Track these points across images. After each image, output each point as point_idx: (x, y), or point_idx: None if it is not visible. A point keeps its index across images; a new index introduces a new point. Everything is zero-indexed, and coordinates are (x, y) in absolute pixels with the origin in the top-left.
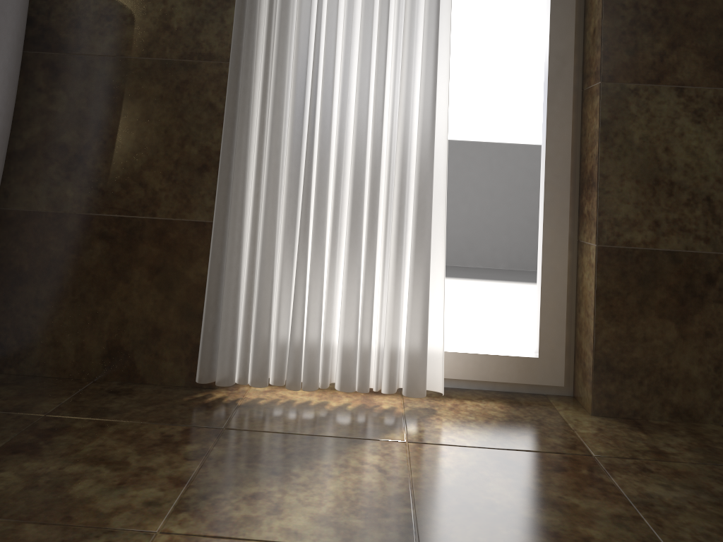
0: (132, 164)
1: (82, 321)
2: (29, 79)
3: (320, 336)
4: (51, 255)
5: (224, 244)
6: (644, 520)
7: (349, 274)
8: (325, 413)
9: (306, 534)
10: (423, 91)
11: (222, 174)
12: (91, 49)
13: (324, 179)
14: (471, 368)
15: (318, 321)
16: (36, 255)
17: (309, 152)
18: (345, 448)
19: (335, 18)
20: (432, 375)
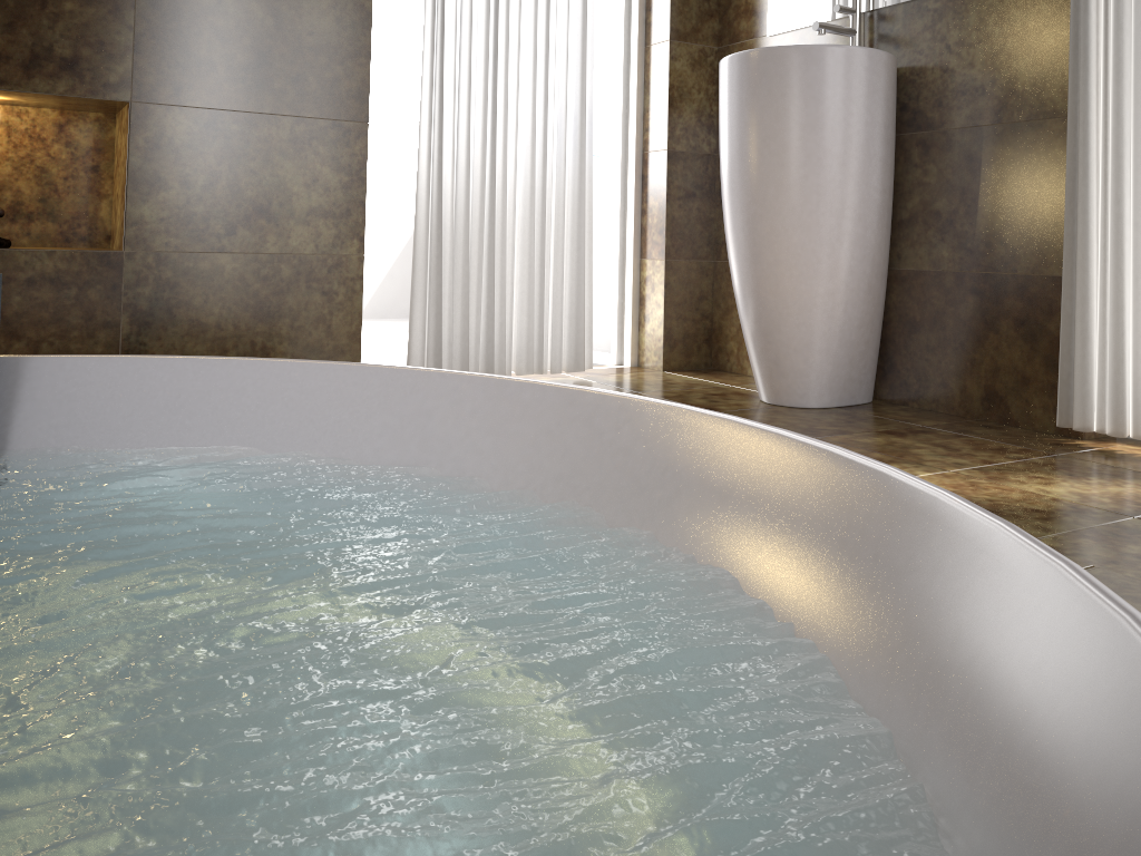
0: (992, 225)
1: (963, 366)
2: (907, 157)
3: None
4: (935, 307)
5: (1073, 296)
6: None
7: None
8: None
9: (1053, 493)
10: None
11: (1065, 228)
12: (951, 124)
13: None
14: None
15: None
16: (923, 307)
17: None
18: None
19: None
20: None
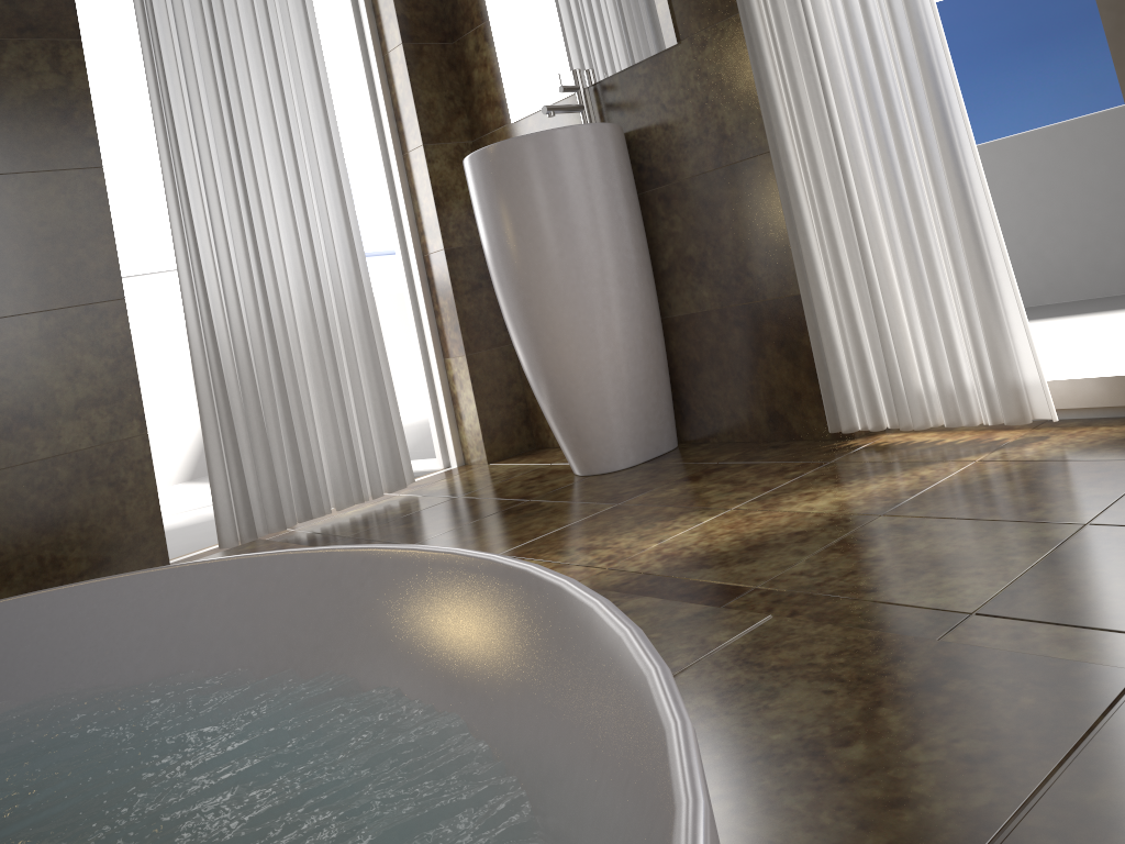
0: (737, 259)
1: (745, 394)
2: (654, 212)
3: (915, 379)
4: (709, 345)
5: (814, 311)
6: (1121, 498)
7: (920, 317)
8: (929, 447)
9: (817, 508)
10: (932, 120)
11: (792, 251)
12: (682, 175)
13: (873, 233)
14: (1117, 392)
15: (908, 365)
16: (700, 347)
17: (852, 212)
18: (912, 467)
19: (836, 80)
20: (1044, 403)
